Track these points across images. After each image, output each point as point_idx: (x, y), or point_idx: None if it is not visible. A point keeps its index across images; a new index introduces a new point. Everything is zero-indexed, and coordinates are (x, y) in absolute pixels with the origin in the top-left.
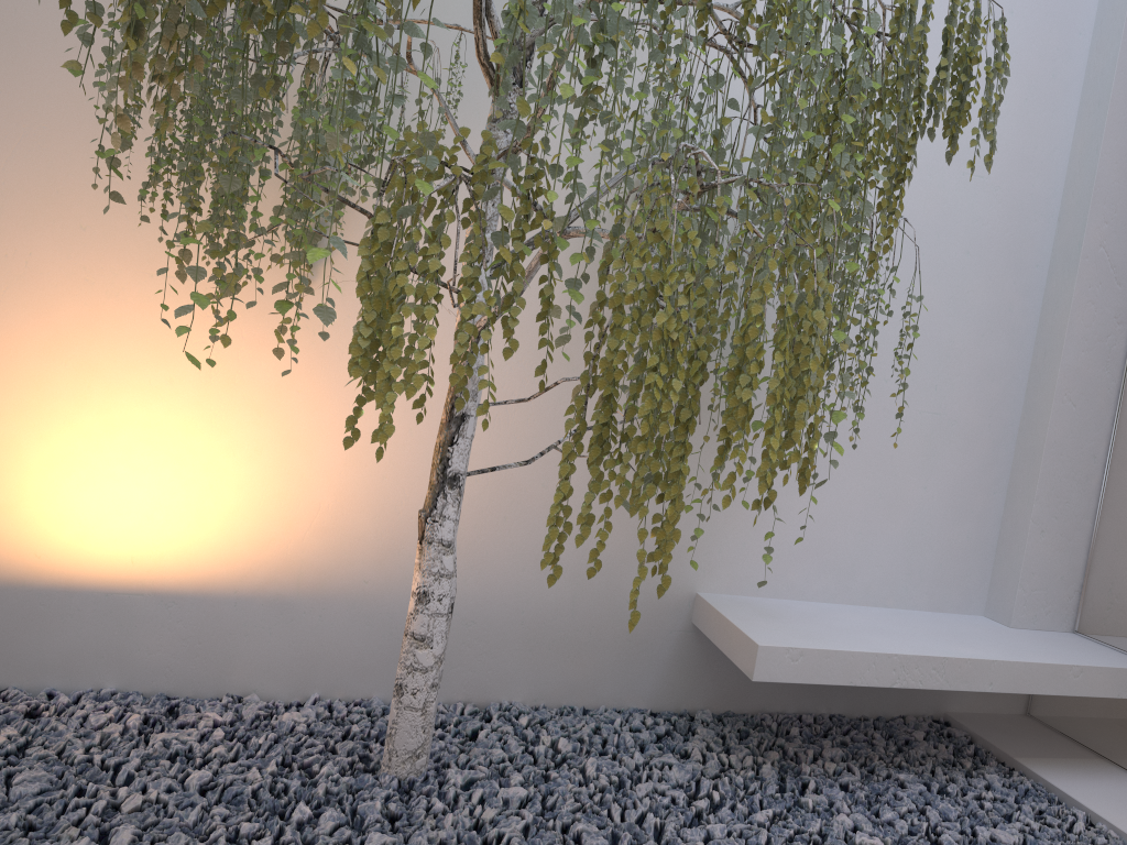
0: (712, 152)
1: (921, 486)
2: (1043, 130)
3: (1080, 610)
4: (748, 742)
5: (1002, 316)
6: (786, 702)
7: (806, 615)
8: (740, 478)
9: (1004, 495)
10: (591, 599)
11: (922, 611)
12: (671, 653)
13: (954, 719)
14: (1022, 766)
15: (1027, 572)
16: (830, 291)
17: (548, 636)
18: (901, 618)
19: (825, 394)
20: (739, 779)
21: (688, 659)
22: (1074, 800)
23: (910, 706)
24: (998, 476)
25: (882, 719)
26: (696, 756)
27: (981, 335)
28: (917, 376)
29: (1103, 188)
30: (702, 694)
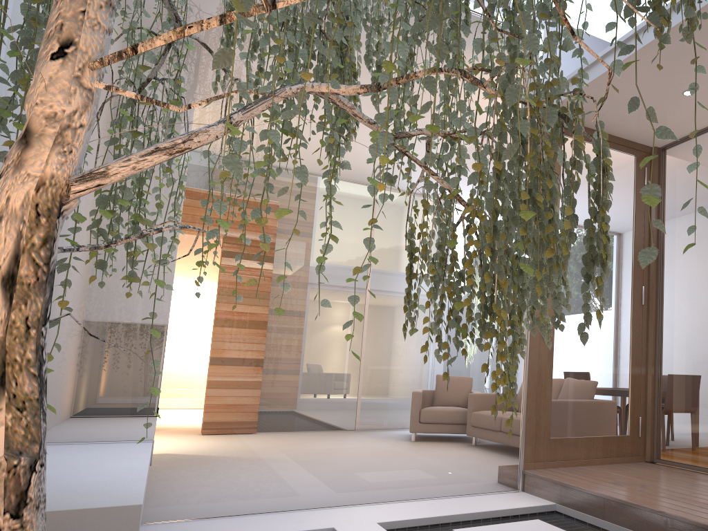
0: (441, 104)
1: None
2: None
3: None
4: None
5: None
6: None
7: None
8: None
9: None
10: None
11: None
12: None
13: None
14: None
15: None
16: None
17: None
18: None
19: None
20: None
21: None
22: None
23: None
24: None
25: None
26: None
27: None
28: None
29: None
30: None
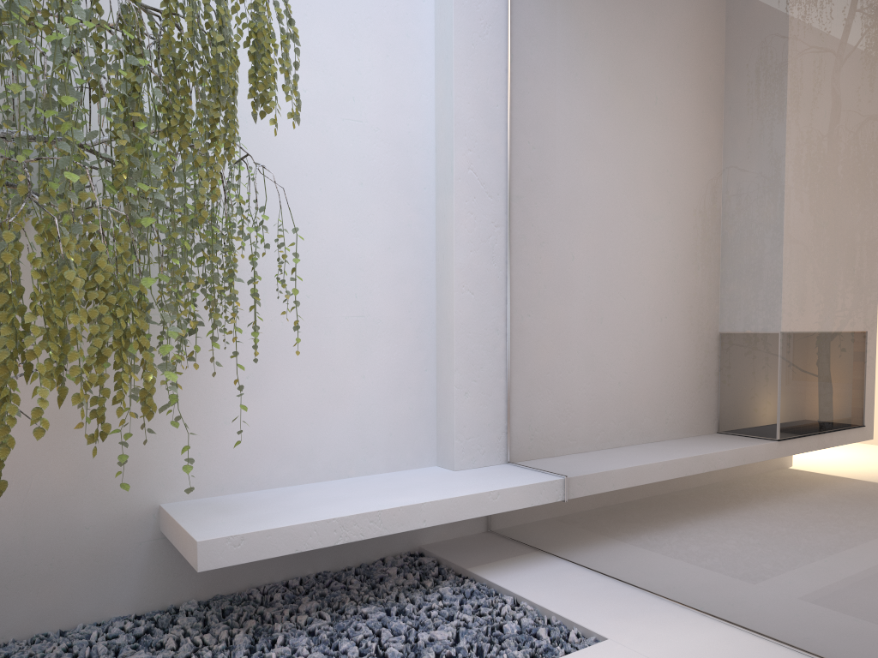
0: None
1: (360, 376)
2: (408, 80)
3: (509, 445)
4: (229, 617)
5: (403, 231)
6: (272, 574)
7: (264, 502)
8: (182, 399)
9: (435, 370)
10: (45, 534)
11: (383, 473)
12: (146, 561)
13: (426, 549)
14: (472, 573)
15: (460, 426)
16: (100, 249)
17: (3, 578)
18: (359, 484)
19: (225, 320)
20: (207, 654)
21: (165, 562)
22: (506, 589)
23: (389, 549)
24: (427, 357)
25: (364, 565)
26: (170, 645)
27: (388, 248)
28: (337, 289)
29: (462, 124)
30: (187, 588)
